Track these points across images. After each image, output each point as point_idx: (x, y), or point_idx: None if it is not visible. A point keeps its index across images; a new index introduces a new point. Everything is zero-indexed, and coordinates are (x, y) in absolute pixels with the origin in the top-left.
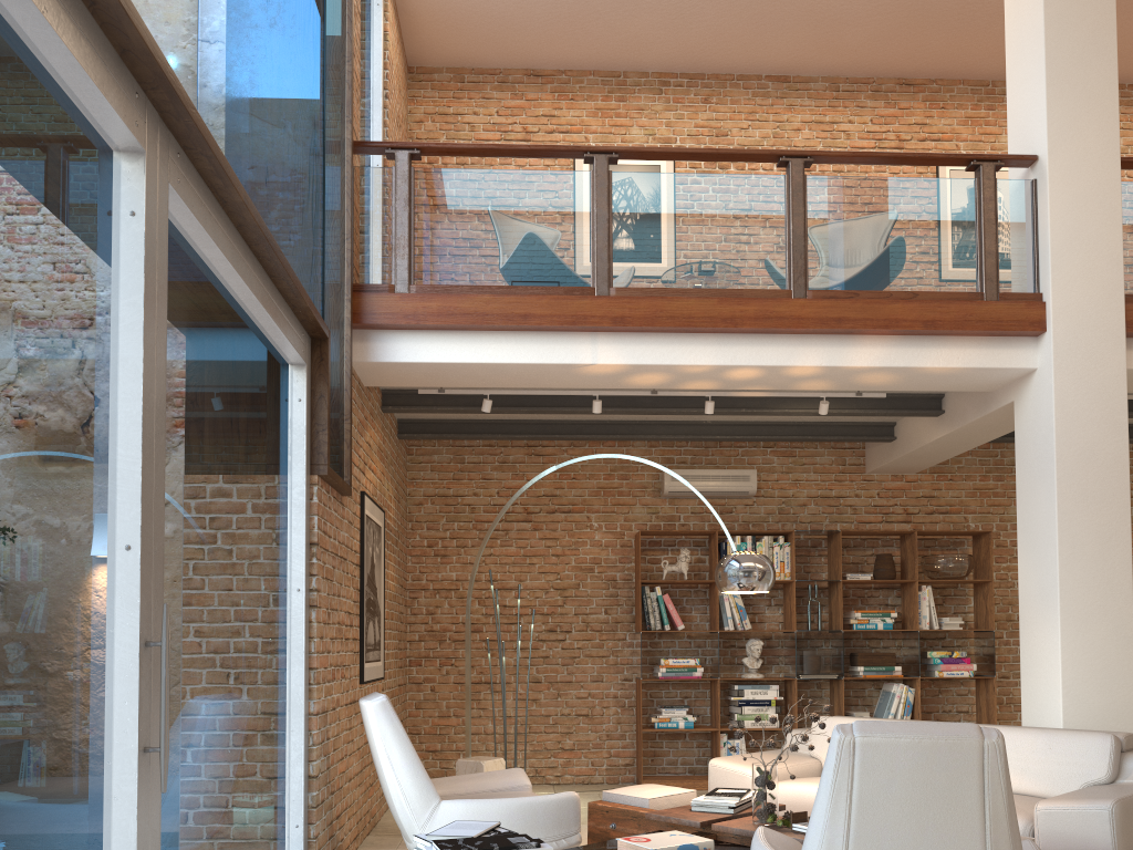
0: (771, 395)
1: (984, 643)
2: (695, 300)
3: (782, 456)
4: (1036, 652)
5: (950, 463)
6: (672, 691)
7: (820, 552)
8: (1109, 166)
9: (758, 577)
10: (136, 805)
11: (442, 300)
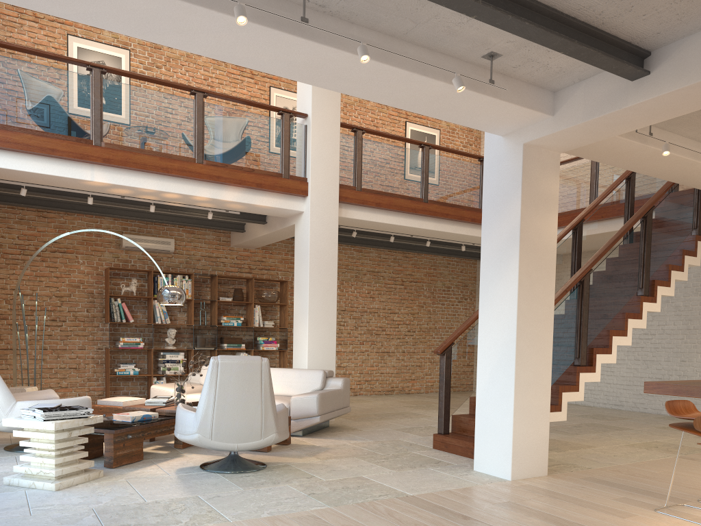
0: (184, 206)
1: (283, 334)
2: (147, 156)
3: (188, 233)
4: (299, 337)
5: (271, 245)
6: (126, 355)
7: (207, 285)
8: (335, 126)
9: (178, 298)
10: None
11: (1, 133)
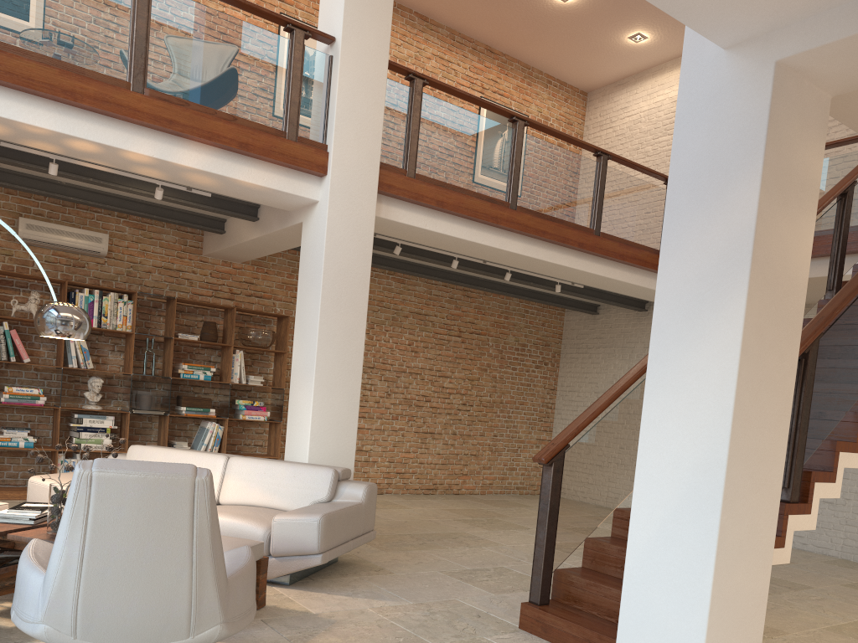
0: (113, 172)
1: (277, 397)
2: (36, 64)
3: (134, 228)
4: (298, 408)
5: (268, 260)
6: (16, 415)
7: (160, 313)
8: (381, 64)
9: (74, 327)
10: None
11: None
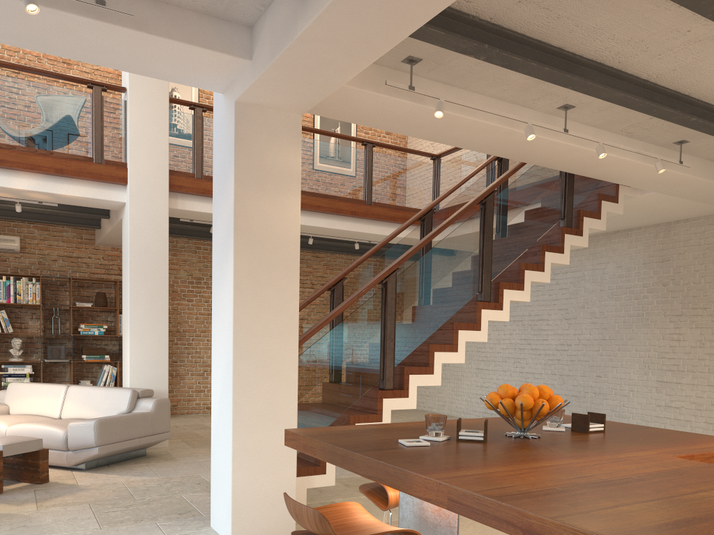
0: None
1: None
2: None
3: (41, 230)
4: (125, 349)
5: None
6: None
7: (66, 289)
8: (162, 102)
9: None
10: None
11: None
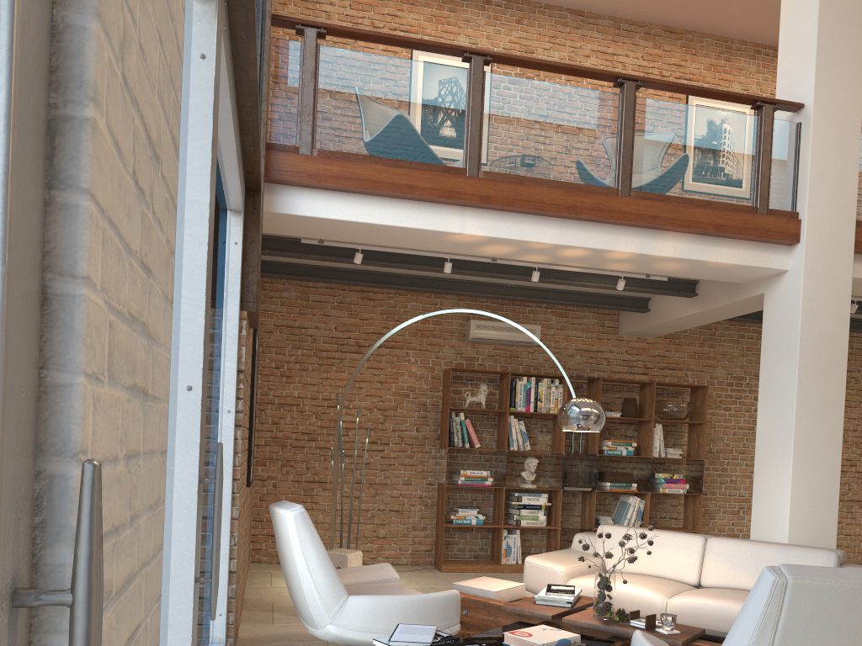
0: (583, 271)
1: (694, 469)
2: (546, 189)
3: (559, 316)
4: (768, 485)
5: (679, 331)
6: (464, 494)
7: (581, 393)
8: (854, 119)
9: (596, 420)
10: (191, 633)
11: (340, 165)
